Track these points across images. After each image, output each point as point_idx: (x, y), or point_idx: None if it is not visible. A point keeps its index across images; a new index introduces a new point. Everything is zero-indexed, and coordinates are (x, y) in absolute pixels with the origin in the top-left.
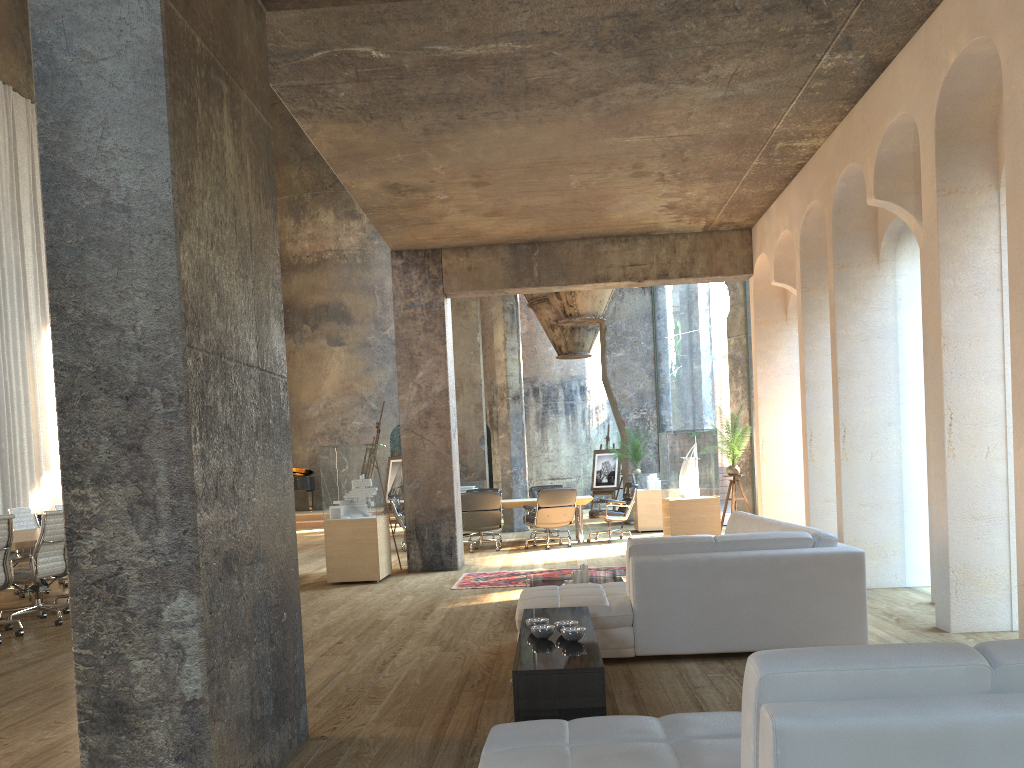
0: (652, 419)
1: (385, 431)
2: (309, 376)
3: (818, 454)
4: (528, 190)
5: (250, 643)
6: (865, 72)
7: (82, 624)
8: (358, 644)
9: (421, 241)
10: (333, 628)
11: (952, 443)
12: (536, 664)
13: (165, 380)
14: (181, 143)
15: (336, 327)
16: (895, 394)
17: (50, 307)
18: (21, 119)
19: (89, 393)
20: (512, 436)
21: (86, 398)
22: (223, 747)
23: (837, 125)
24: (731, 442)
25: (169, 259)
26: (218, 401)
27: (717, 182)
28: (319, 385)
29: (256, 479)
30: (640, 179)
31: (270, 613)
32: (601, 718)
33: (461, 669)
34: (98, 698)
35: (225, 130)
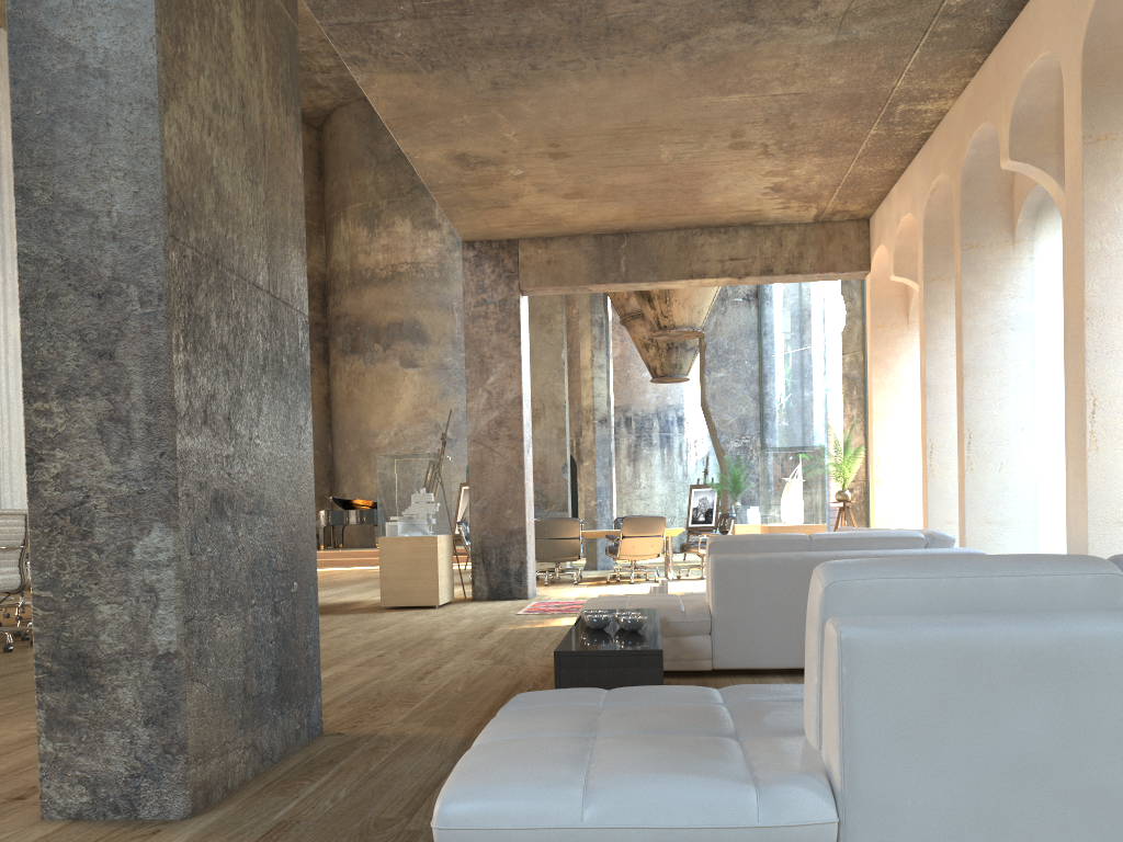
0: (755, 448)
1: (461, 462)
2: (379, 400)
3: (939, 469)
4: (613, 164)
5: (246, 604)
6: (1001, 10)
7: (42, 561)
8: (401, 657)
9: (495, 229)
10: (377, 644)
11: (1095, 434)
12: (583, 647)
13: (143, 275)
14: (171, 1)
15: (410, 347)
16: (1030, 395)
17: (14, 189)
18: None
19: (56, 290)
20: (598, 463)
21: (53, 296)
22: (203, 715)
23: (968, 82)
24: (841, 464)
25: (151, 132)
26: (212, 313)
27: (829, 157)
28: (390, 410)
29: (261, 419)
30: (740, 152)
31: (275, 577)
32: (647, 686)
33: (511, 679)
34: (58, 649)
35: (233, 8)
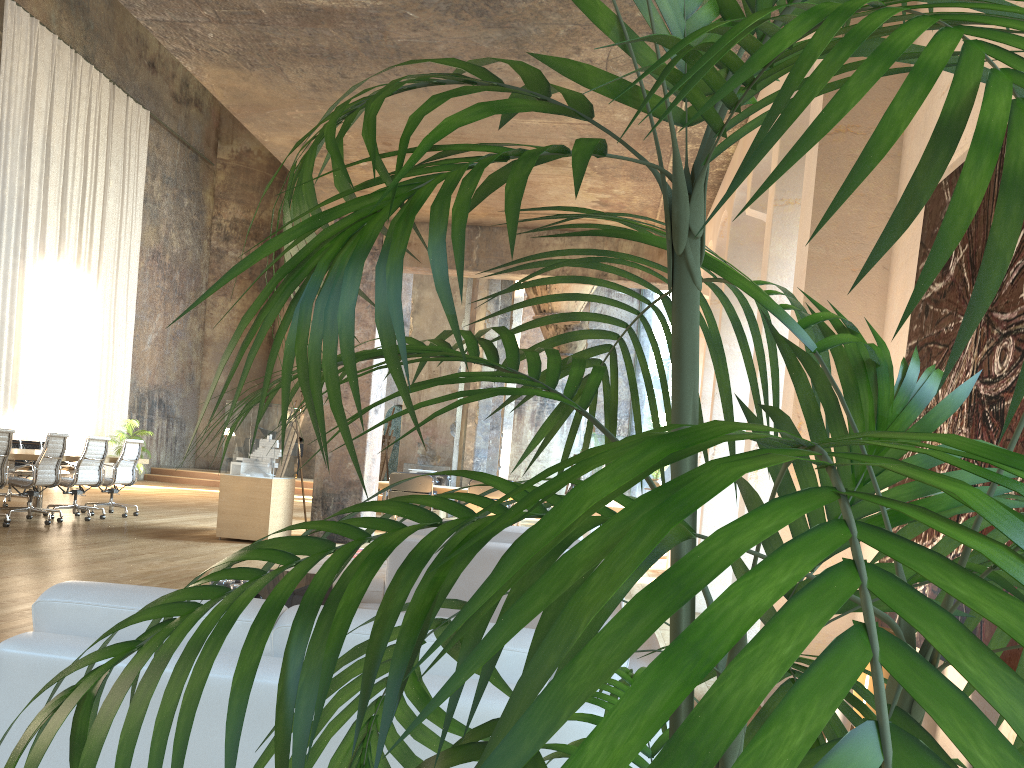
0: (623, 428)
1: None
2: None
3: None
4: None
5: None
6: None
7: None
8: None
9: None
10: (155, 573)
11: None
12: None
13: None
14: None
15: None
16: None
17: None
18: (45, 53)
19: None
20: (479, 426)
21: None
22: None
23: None
24: None
25: None
26: None
27: (640, 182)
28: None
29: None
30: (558, 168)
31: None
32: None
33: None
34: None
35: None
